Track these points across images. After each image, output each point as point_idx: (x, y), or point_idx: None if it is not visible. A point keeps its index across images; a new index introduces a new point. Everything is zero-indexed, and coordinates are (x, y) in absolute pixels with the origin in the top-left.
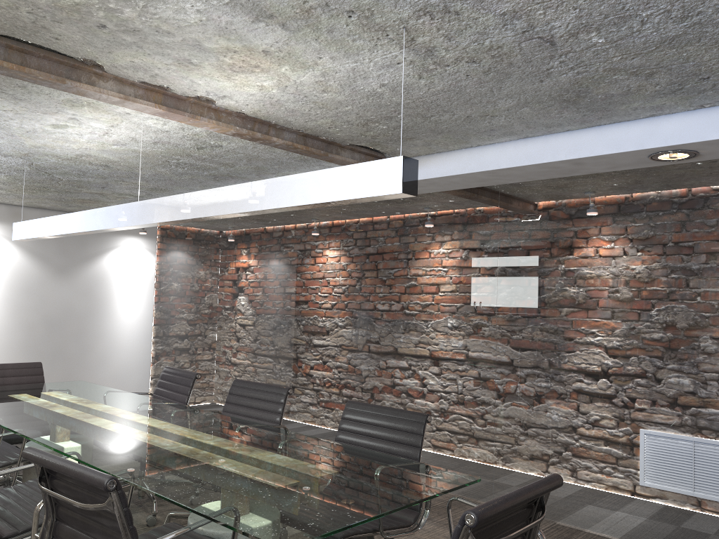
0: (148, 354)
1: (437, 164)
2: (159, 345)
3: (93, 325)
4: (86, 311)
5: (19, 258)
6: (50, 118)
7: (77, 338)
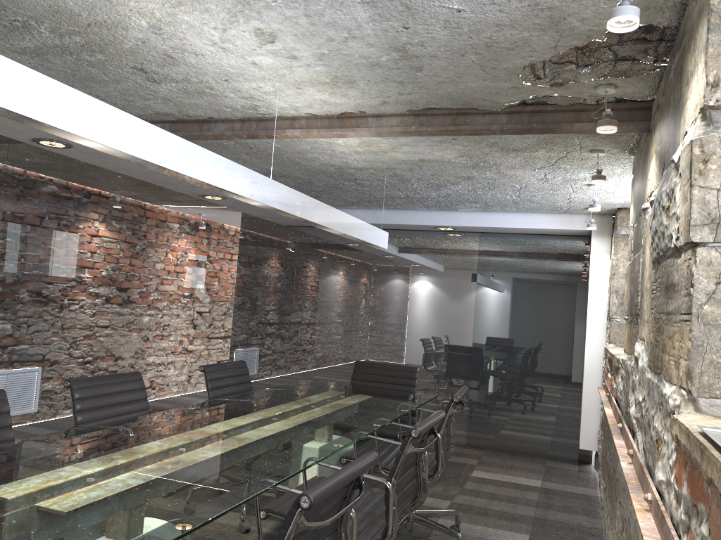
0: None
1: None
2: None
3: None
4: None
5: None
6: (301, 47)
7: None
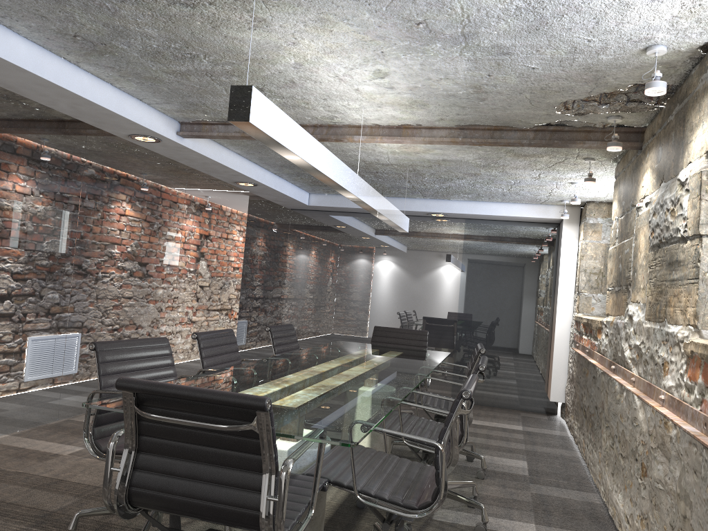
0: None
1: (204, 145)
2: None
3: None
4: None
5: None
6: (402, 82)
7: None
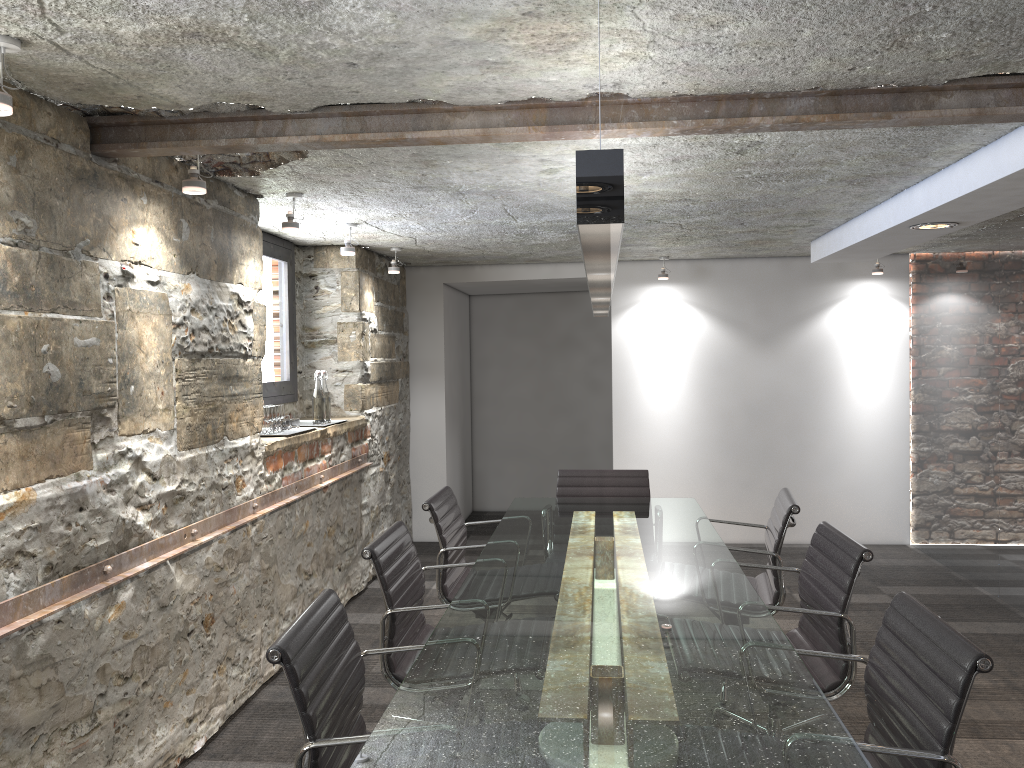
0: (904, 458)
1: None
2: (916, 446)
3: (812, 415)
4: (801, 394)
5: (706, 328)
6: (525, 167)
7: (791, 432)
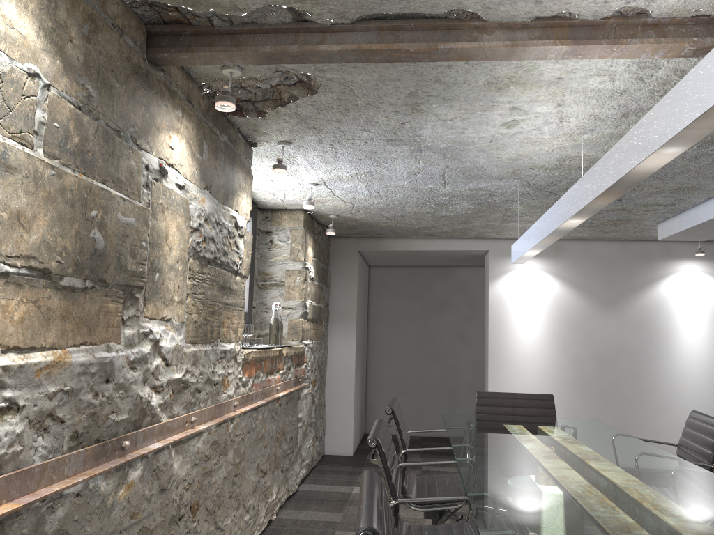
0: None
1: None
2: None
3: (648, 364)
4: (639, 347)
5: (563, 292)
6: (493, 116)
7: (631, 378)
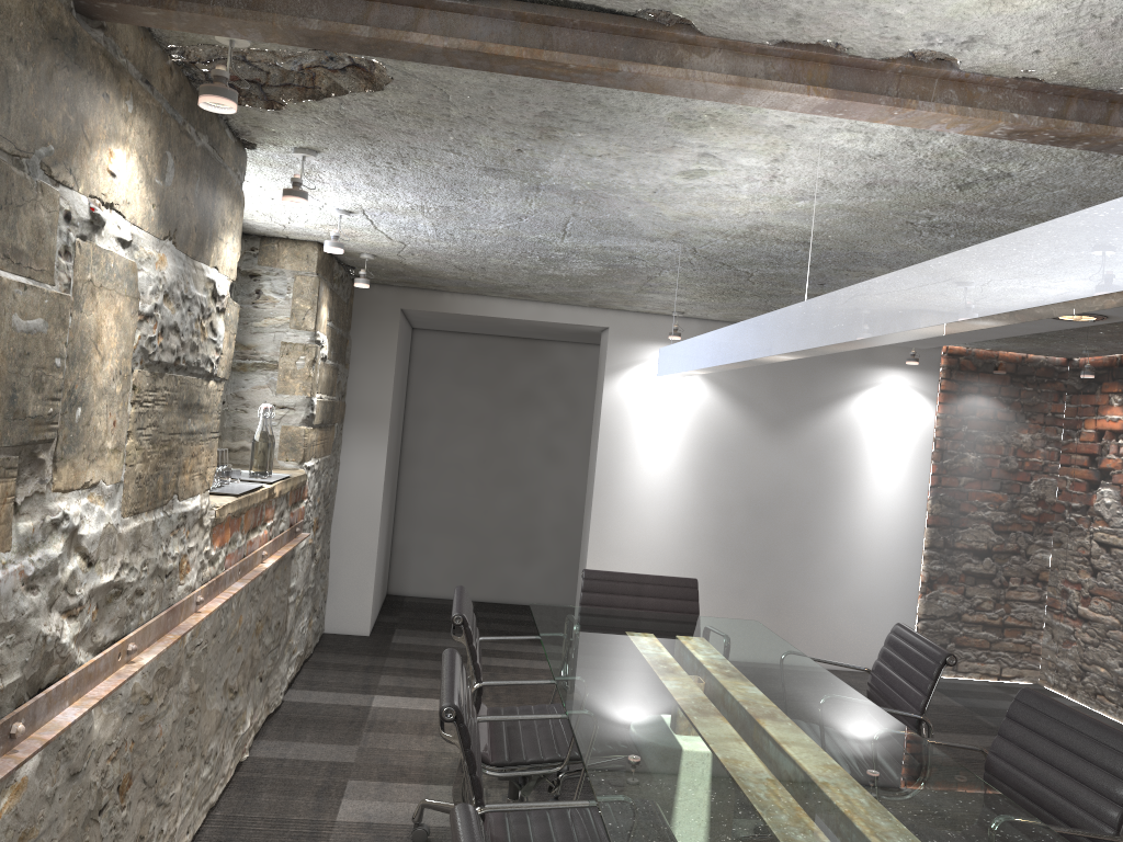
0: (914, 575)
1: None
2: (933, 563)
3: (821, 517)
4: (812, 492)
5: (714, 402)
6: (670, 161)
7: (795, 535)
